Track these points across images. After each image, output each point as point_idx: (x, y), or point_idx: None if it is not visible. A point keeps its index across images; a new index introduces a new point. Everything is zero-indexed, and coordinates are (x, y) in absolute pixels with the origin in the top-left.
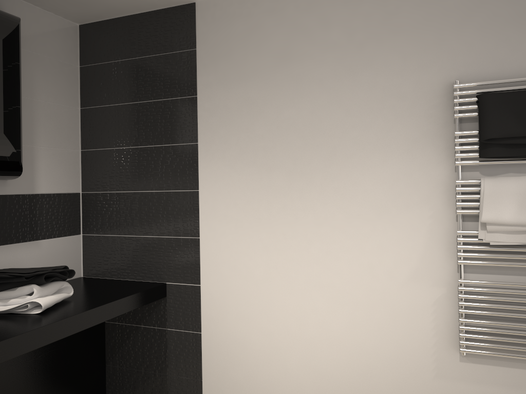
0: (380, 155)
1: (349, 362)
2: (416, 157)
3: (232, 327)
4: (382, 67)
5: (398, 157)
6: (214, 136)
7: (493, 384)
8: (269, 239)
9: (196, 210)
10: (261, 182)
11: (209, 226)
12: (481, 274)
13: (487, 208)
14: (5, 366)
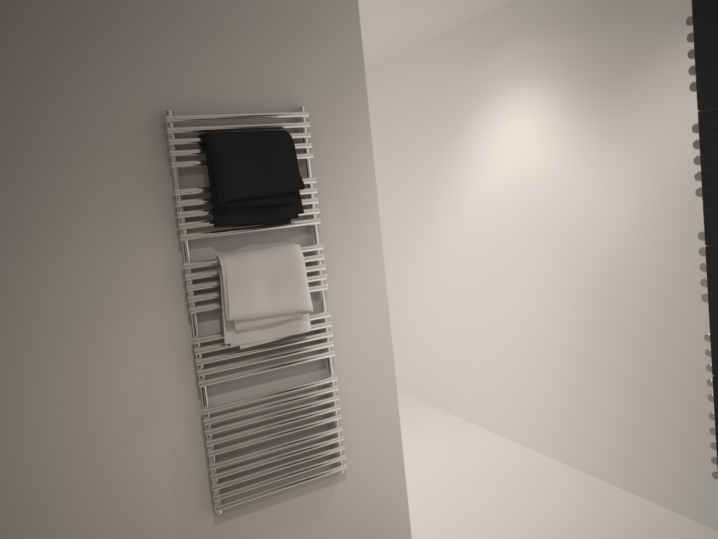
0: (54, 232)
1: None
2: (118, 232)
3: None
4: (39, 77)
5: (88, 235)
6: None
7: (259, 535)
8: None
9: None
10: None
11: None
12: (229, 392)
13: (234, 299)
14: None
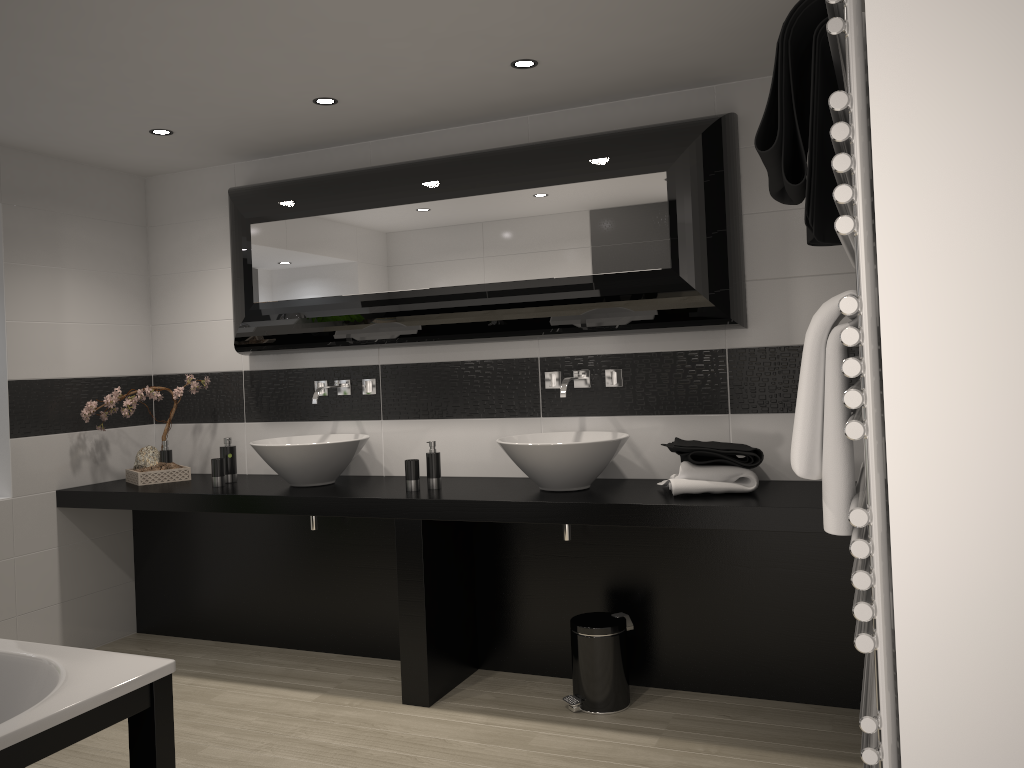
0: None
1: None
2: None
3: None
4: None
5: None
6: None
7: None
8: None
9: None
10: None
11: None
12: None
13: None
14: (708, 560)
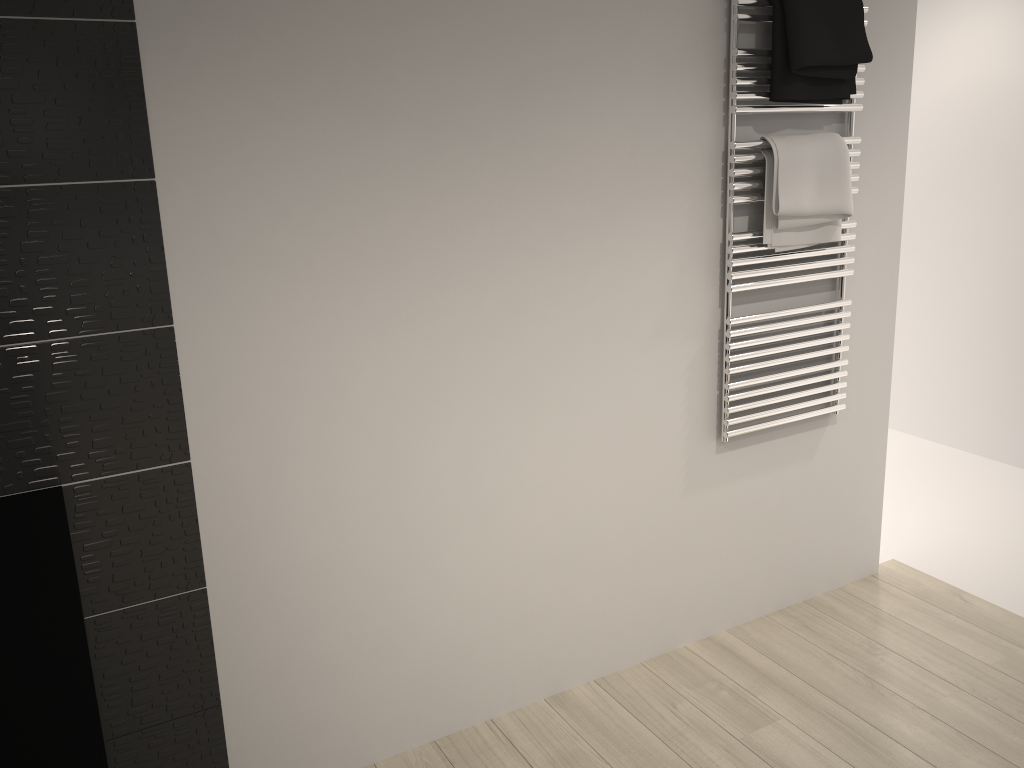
0: (614, 88)
1: (559, 519)
2: (671, 96)
3: (299, 541)
4: None
5: (643, 95)
6: (198, 5)
7: (752, 472)
8: (387, 298)
9: (154, 242)
10: (356, 152)
11: (206, 287)
12: (746, 304)
13: (783, 190)
14: None
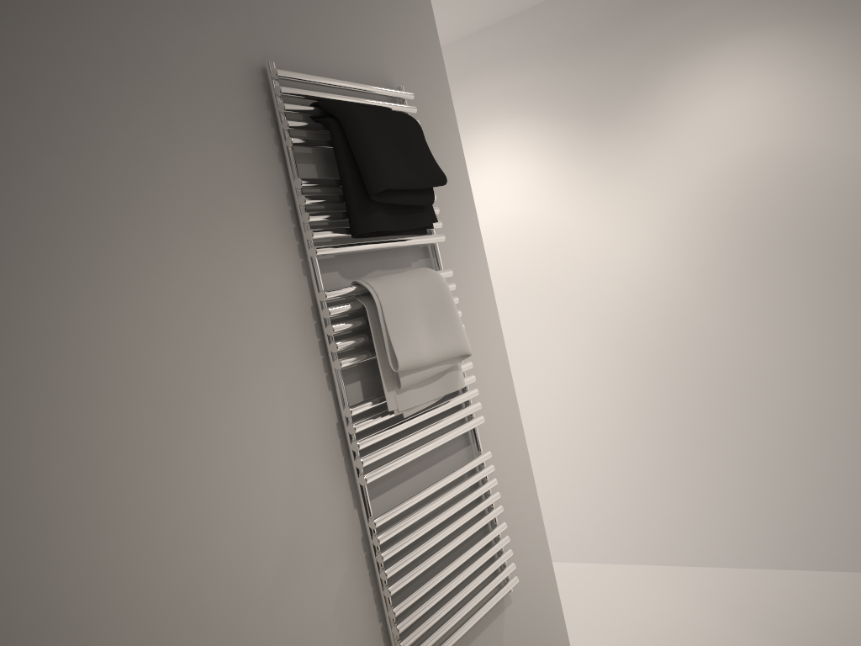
0: (144, 238)
1: None
2: (229, 244)
3: None
4: None
5: (191, 245)
6: None
7: None
8: None
9: None
10: None
11: None
12: (385, 492)
13: (397, 340)
14: None
